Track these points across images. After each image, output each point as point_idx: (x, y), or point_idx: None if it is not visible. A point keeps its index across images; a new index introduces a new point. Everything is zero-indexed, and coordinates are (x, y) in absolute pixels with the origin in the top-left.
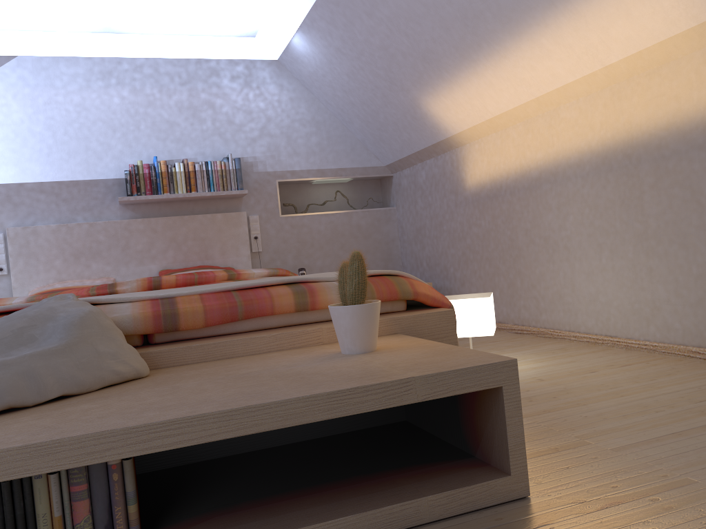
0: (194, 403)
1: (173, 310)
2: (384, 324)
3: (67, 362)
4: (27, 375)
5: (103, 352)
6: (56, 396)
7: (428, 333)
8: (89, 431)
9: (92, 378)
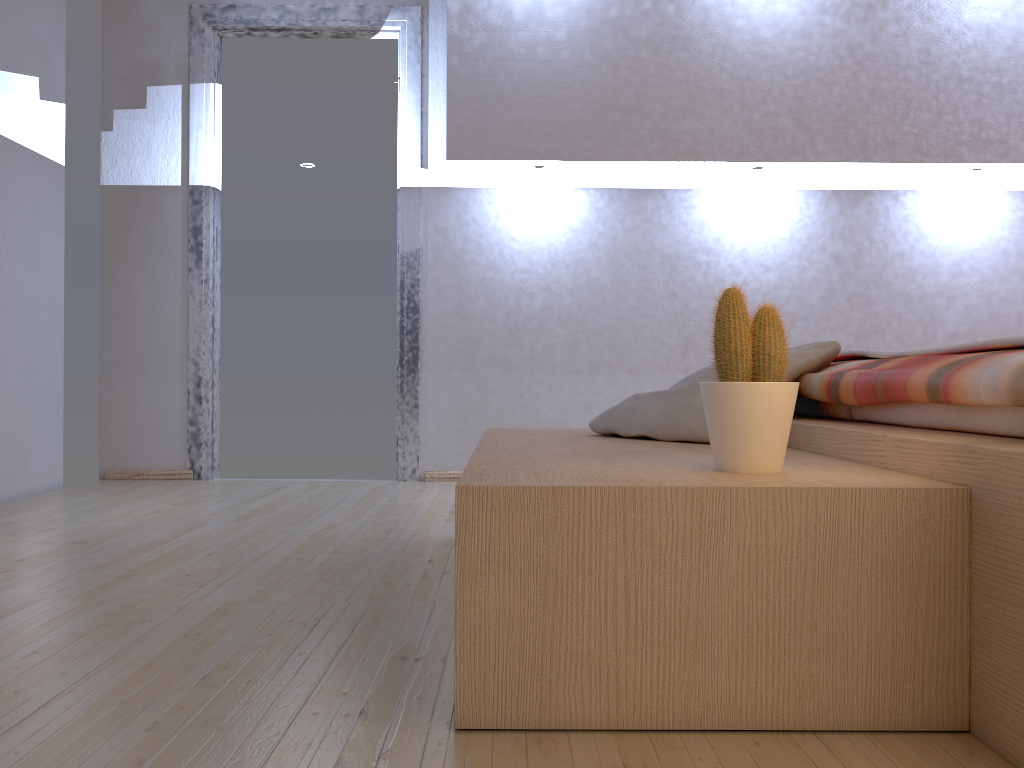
0: (526, 447)
1: (841, 374)
2: (952, 455)
3: (660, 406)
4: (632, 410)
5: (692, 404)
6: (636, 434)
7: (1018, 511)
8: (485, 441)
9: (666, 427)
